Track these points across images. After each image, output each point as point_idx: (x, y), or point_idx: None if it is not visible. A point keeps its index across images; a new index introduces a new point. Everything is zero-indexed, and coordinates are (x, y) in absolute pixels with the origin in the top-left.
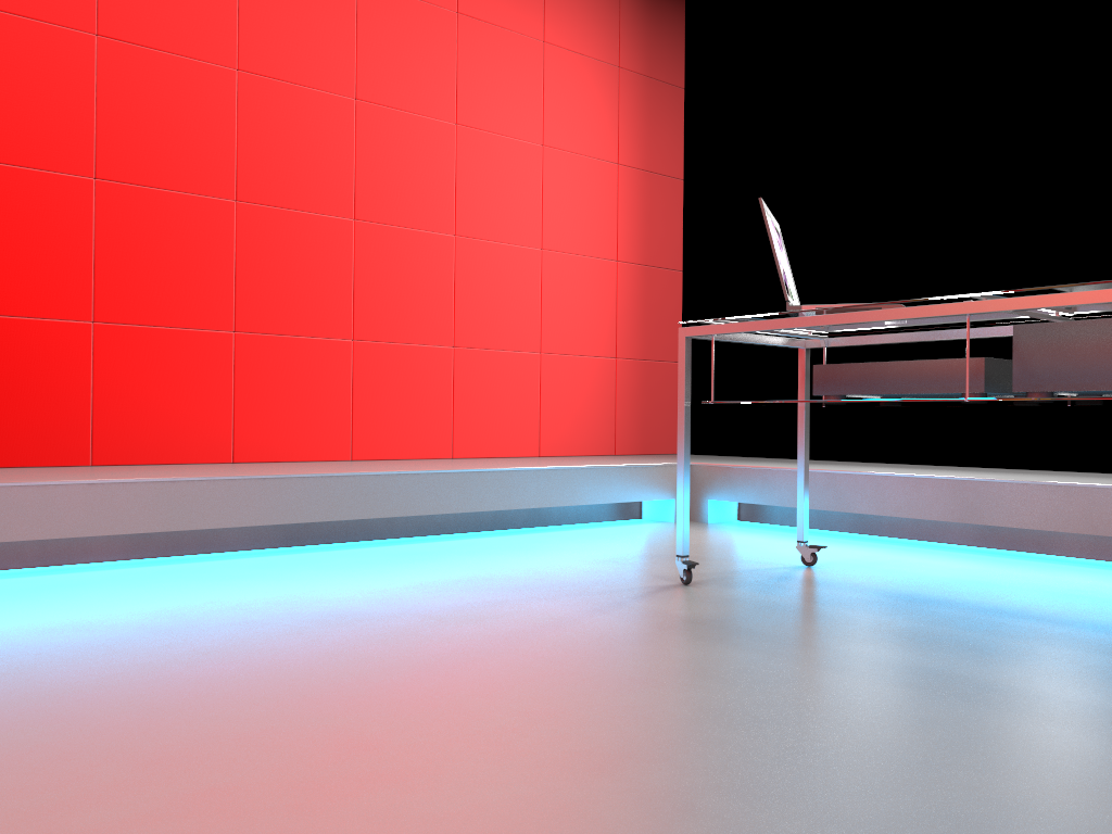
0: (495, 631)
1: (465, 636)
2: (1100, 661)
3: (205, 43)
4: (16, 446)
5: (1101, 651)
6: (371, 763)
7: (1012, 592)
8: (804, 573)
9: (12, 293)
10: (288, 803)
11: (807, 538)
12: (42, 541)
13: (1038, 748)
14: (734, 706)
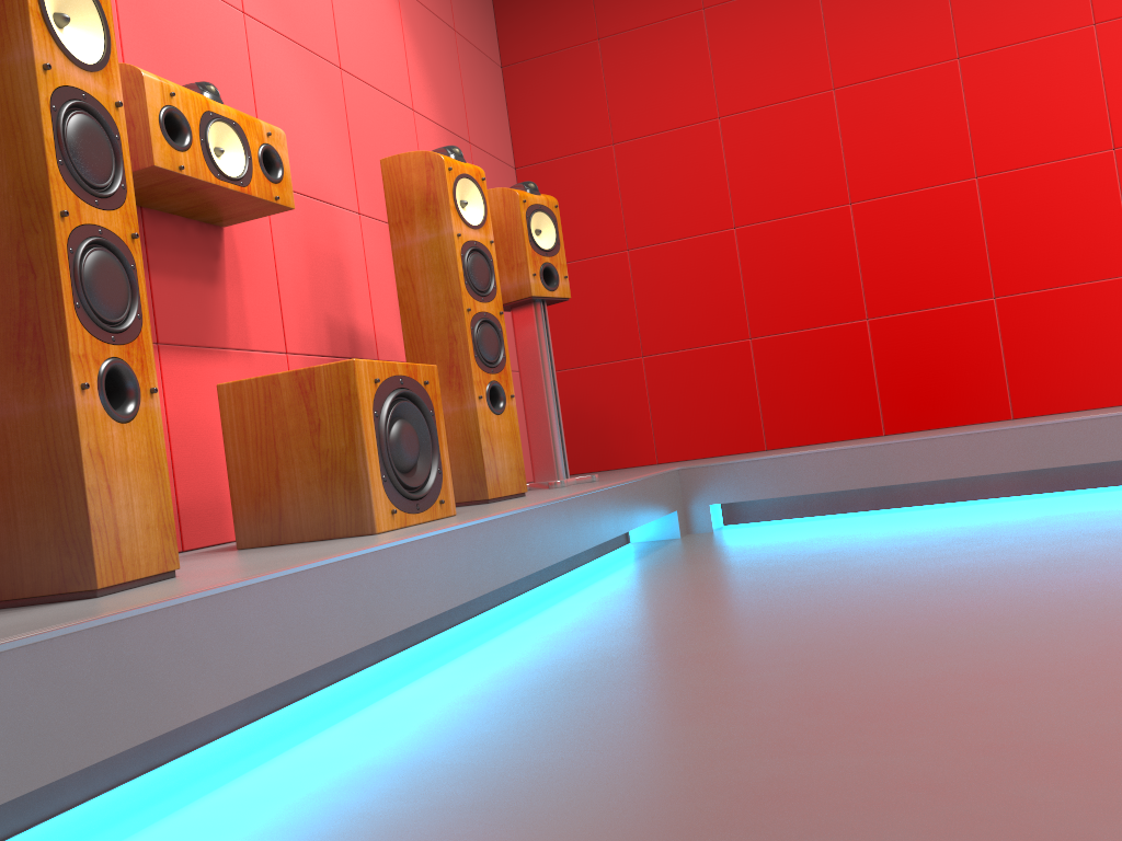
0: None
1: None
2: None
3: (1056, 16)
4: (949, 410)
5: None
6: (960, 613)
7: None
8: None
9: (926, 291)
10: (878, 624)
11: None
12: (950, 482)
13: None
14: None
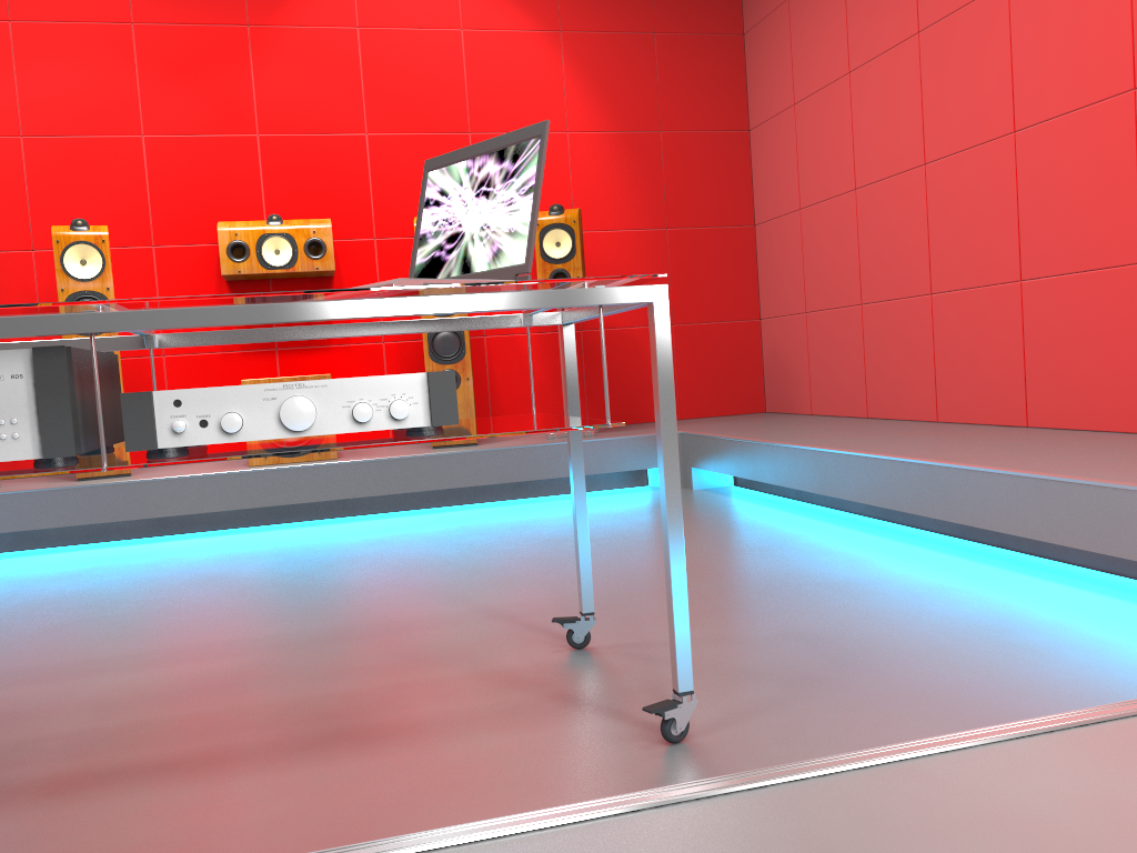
0: (454, 587)
1: (449, 581)
2: (25, 728)
3: None
4: (981, 406)
5: (32, 743)
6: (266, 571)
7: (269, 831)
8: (601, 721)
9: (971, 267)
10: (251, 566)
11: (676, 686)
12: None
13: (28, 654)
14: (207, 616)
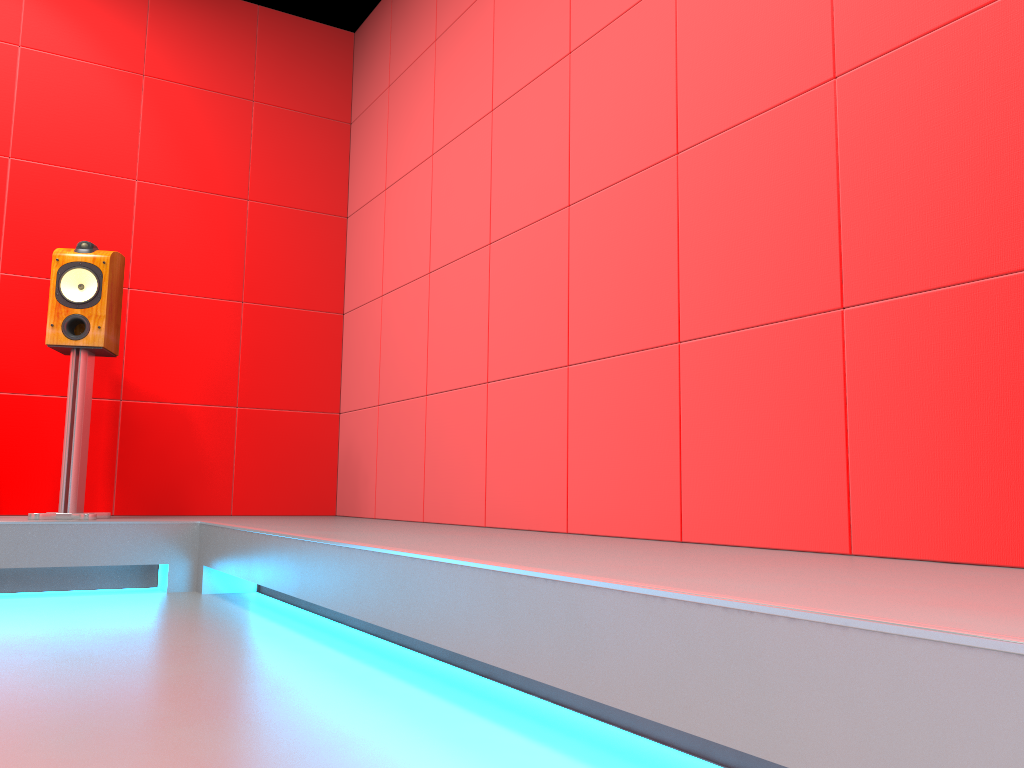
0: None
1: None
2: None
3: None
4: (526, 508)
5: None
6: None
7: None
8: None
9: (525, 351)
10: None
11: None
12: None
13: None
14: None
